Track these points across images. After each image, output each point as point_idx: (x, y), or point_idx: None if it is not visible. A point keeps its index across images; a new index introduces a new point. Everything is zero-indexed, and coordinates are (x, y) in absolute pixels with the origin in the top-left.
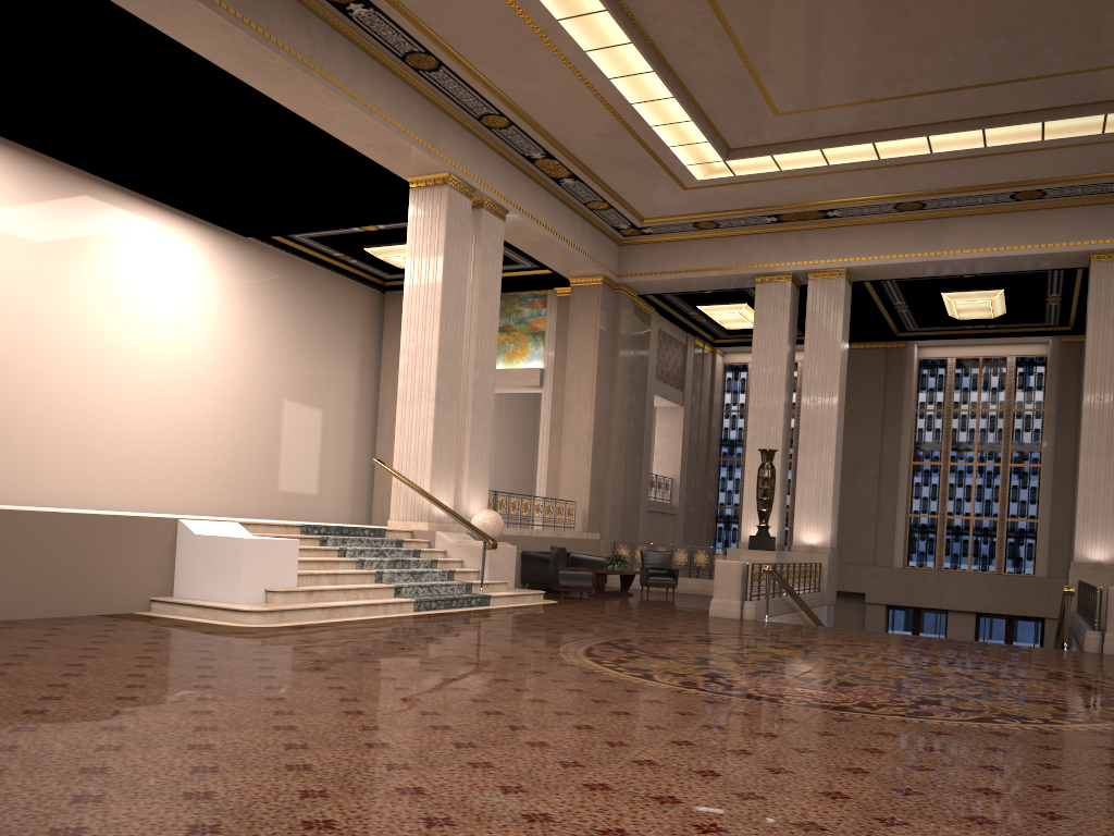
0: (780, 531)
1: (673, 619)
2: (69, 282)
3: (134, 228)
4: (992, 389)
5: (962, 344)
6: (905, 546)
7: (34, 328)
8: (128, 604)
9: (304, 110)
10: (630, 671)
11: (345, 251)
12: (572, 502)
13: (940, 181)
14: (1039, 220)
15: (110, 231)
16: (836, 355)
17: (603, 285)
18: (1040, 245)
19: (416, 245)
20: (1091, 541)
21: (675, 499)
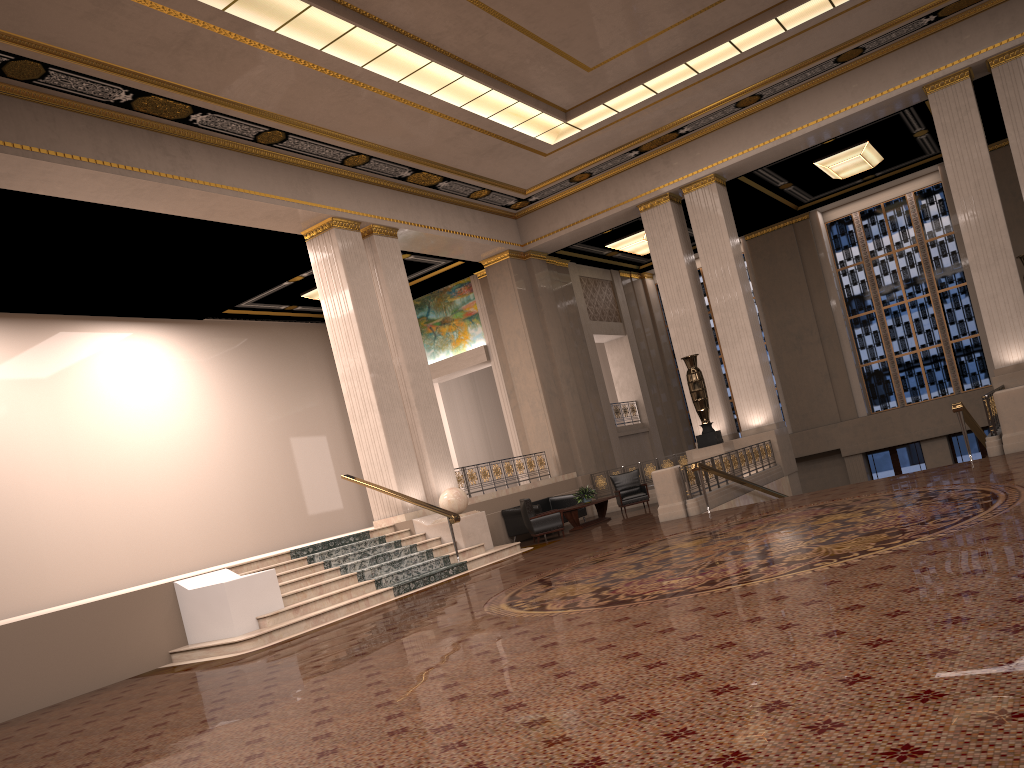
0: (729, 422)
1: (623, 536)
2: (65, 408)
3: (105, 345)
4: (901, 228)
5: (860, 197)
6: (865, 395)
7: (48, 454)
8: (152, 662)
9: (188, 212)
10: (532, 605)
11: (288, 303)
12: (543, 452)
13: (764, 71)
14: (868, 73)
15: (86, 355)
16: (728, 252)
17: (511, 258)
18: (876, 95)
19: (324, 286)
20: (1005, 346)
21: (644, 418)
